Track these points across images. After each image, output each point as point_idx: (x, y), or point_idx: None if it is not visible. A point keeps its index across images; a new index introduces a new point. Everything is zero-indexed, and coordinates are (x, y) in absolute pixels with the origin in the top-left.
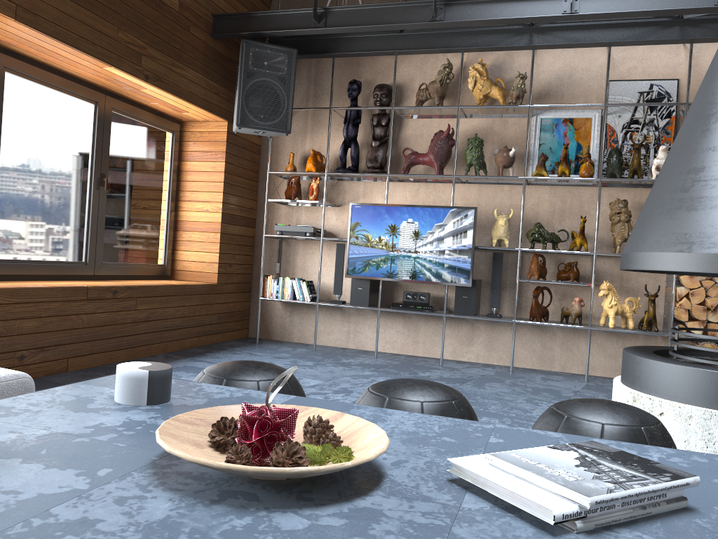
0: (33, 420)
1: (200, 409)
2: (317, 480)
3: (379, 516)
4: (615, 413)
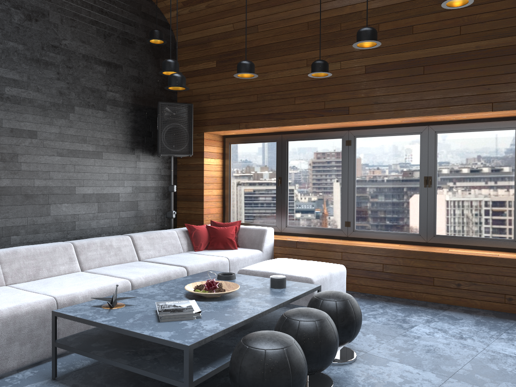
0: (253, 281)
1: (233, 282)
2: (200, 296)
3: (177, 299)
4: (252, 334)
